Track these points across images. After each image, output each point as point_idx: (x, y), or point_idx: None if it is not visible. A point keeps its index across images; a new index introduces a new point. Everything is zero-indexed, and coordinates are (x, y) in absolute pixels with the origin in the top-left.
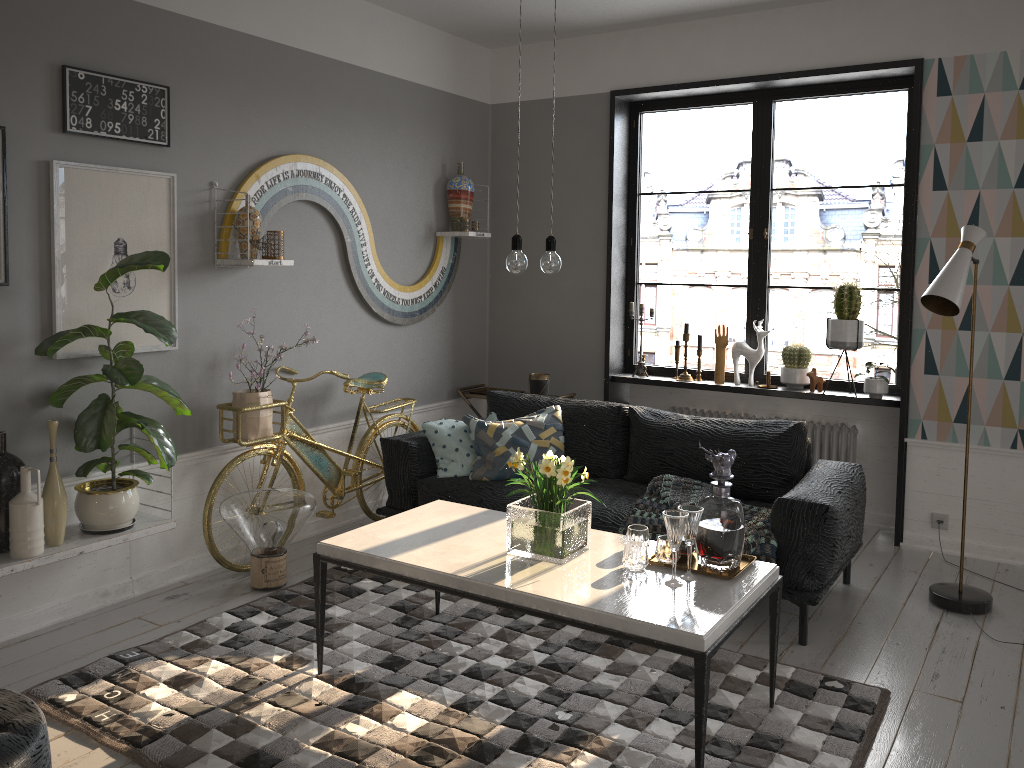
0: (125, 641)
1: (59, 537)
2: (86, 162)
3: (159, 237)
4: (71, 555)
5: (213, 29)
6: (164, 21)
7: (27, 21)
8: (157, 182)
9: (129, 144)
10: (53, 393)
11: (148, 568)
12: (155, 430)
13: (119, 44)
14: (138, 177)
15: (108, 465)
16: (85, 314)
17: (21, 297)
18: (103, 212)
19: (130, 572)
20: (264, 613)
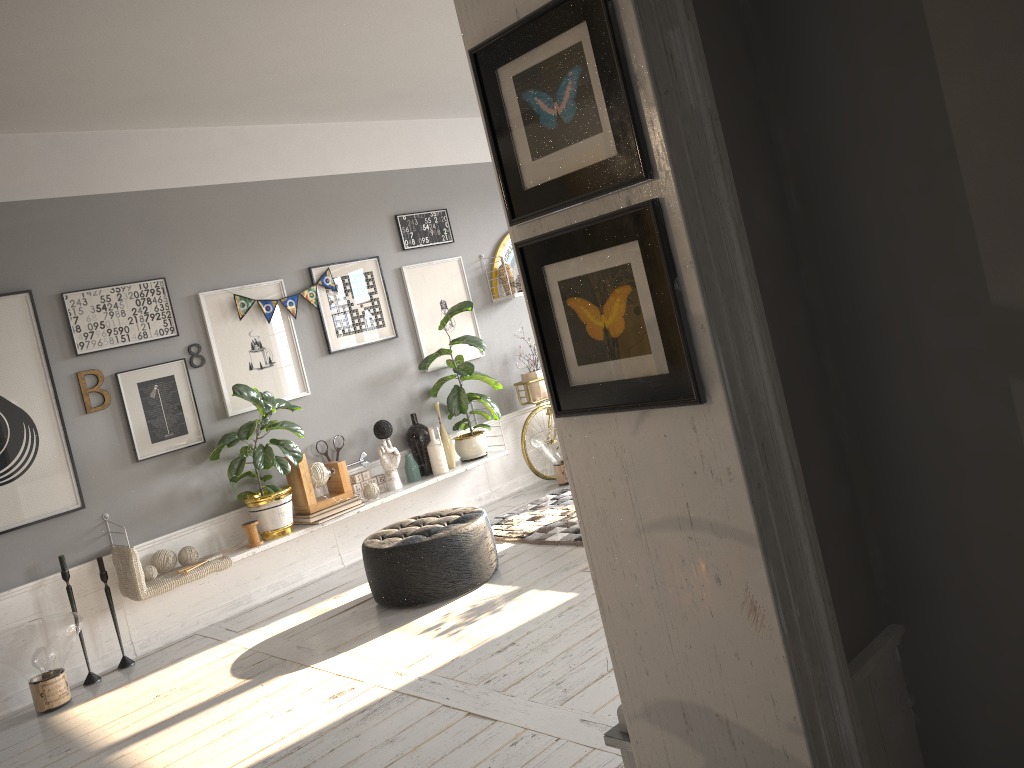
0: (499, 514)
1: (453, 463)
2: (416, 263)
3: (460, 294)
4: (461, 471)
5: (460, 167)
6: (435, 173)
7: (374, 198)
8: (452, 263)
9: (434, 247)
10: (431, 389)
11: (498, 484)
12: (486, 399)
13: (417, 194)
14: (443, 263)
15: (466, 425)
16: (435, 345)
17: (404, 342)
18: (430, 287)
19: (489, 487)
20: (569, 491)
